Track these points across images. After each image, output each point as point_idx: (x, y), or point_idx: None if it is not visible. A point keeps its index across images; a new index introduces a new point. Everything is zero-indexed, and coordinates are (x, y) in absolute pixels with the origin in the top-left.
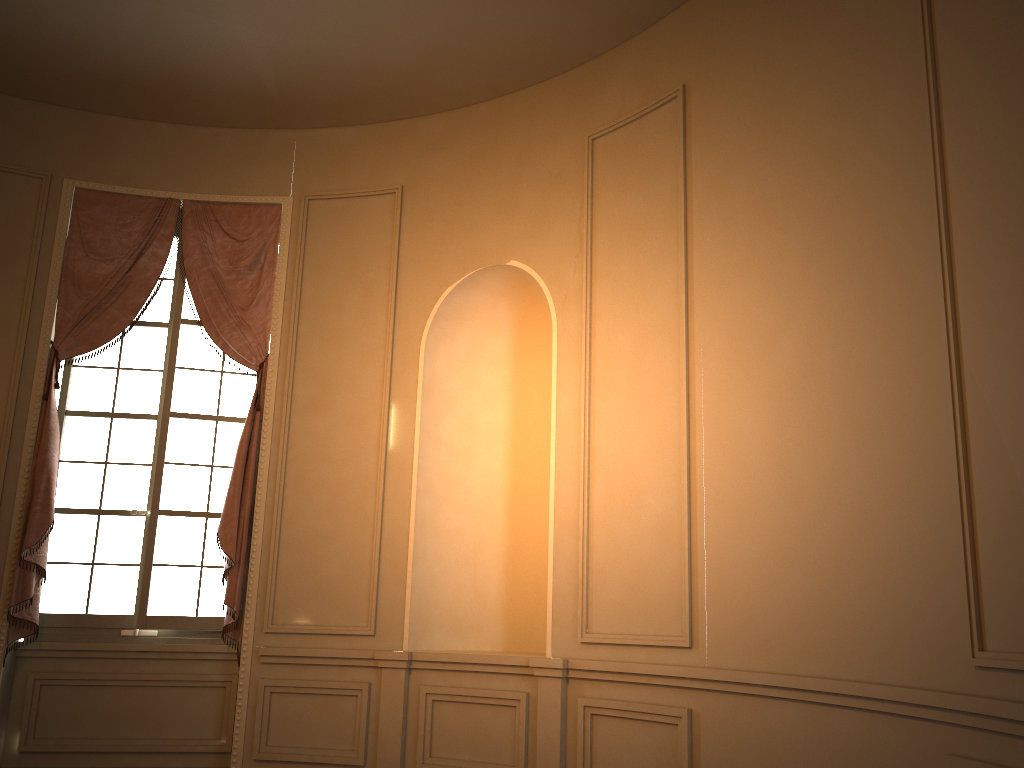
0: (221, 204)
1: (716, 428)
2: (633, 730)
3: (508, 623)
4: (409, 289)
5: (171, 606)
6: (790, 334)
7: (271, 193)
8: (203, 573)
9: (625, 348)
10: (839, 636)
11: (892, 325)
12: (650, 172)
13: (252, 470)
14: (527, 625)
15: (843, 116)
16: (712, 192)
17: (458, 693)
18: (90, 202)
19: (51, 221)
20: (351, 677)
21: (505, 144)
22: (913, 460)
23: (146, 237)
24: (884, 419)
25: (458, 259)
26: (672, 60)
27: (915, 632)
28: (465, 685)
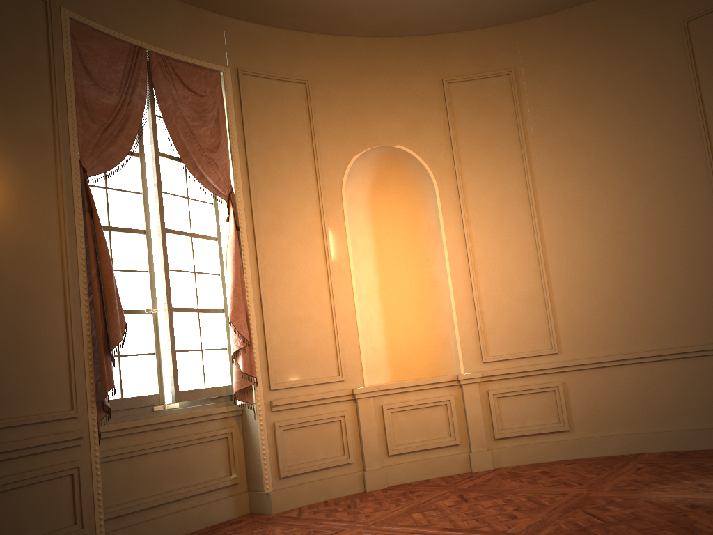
0: (176, 61)
1: (560, 248)
2: (524, 399)
3: (391, 365)
4: (326, 153)
5: (190, 382)
6: (607, 206)
7: (213, 61)
8: (203, 355)
9: (489, 205)
10: (653, 333)
11: (678, 207)
12: (493, 111)
13: (243, 275)
14: (403, 364)
15: (636, 114)
16: (541, 131)
17: (408, 404)
18: (83, 35)
19: (58, 45)
20: (333, 410)
21: (381, 69)
22: (696, 260)
23: (130, 77)
24: (676, 244)
25: (358, 138)
26: (501, 53)
27: (702, 324)
28: (409, 399)
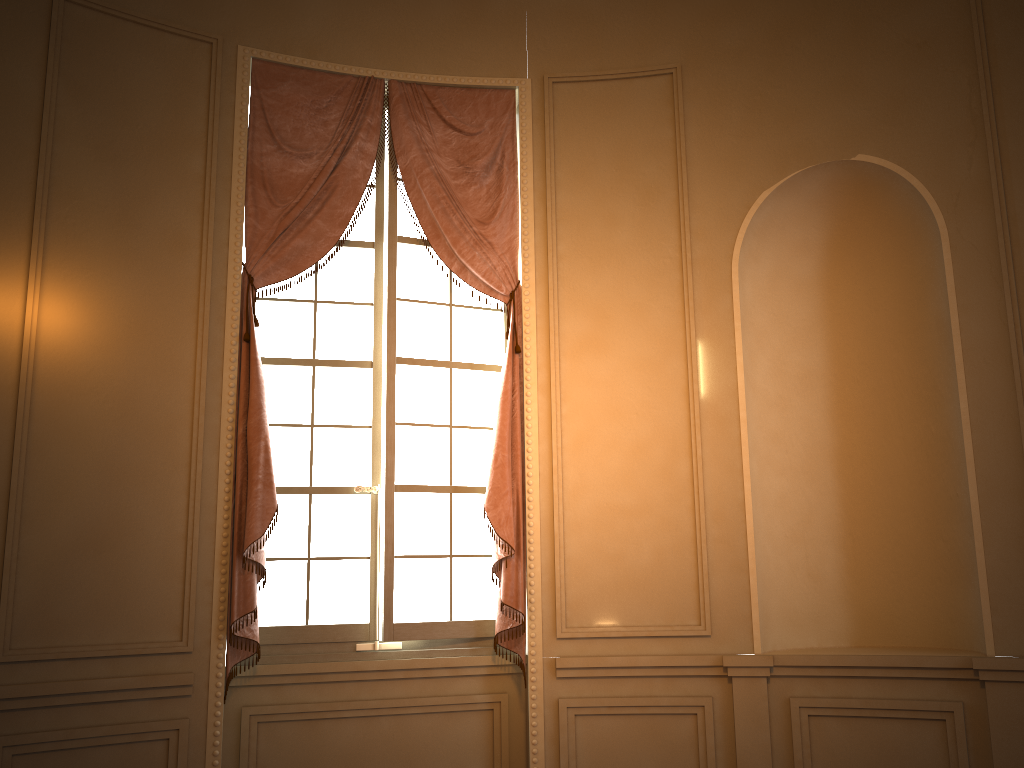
0: (436, 87)
1: None
2: None
3: (854, 611)
4: (705, 195)
5: (420, 610)
6: None
7: (501, 74)
8: (453, 565)
9: None
10: None
11: None
12: None
13: (519, 430)
14: (883, 613)
15: None
16: None
17: (850, 706)
18: (273, 78)
19: (227, 102)
20: (683, 690)
21: (829, 9)
22: None
23: (348, 127)
24: None
25: (774, 155)
26: None
27: None
28: (855, 695)
